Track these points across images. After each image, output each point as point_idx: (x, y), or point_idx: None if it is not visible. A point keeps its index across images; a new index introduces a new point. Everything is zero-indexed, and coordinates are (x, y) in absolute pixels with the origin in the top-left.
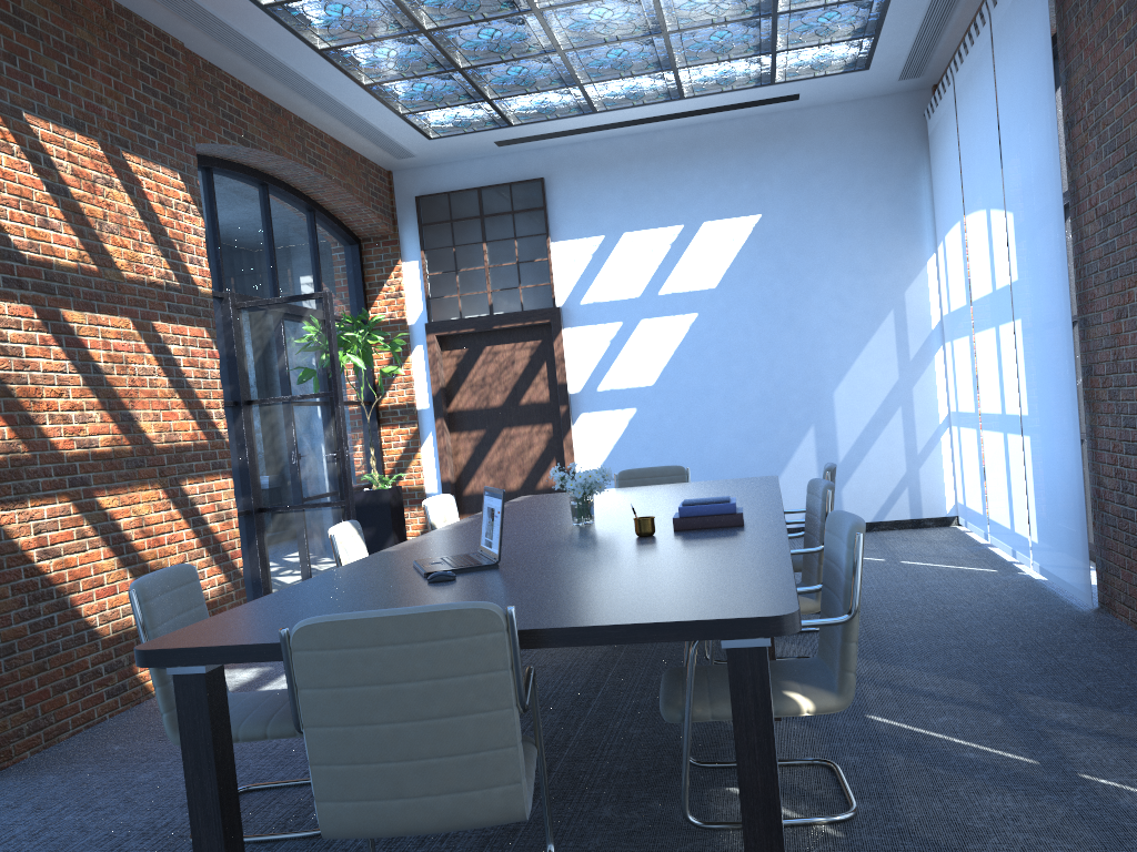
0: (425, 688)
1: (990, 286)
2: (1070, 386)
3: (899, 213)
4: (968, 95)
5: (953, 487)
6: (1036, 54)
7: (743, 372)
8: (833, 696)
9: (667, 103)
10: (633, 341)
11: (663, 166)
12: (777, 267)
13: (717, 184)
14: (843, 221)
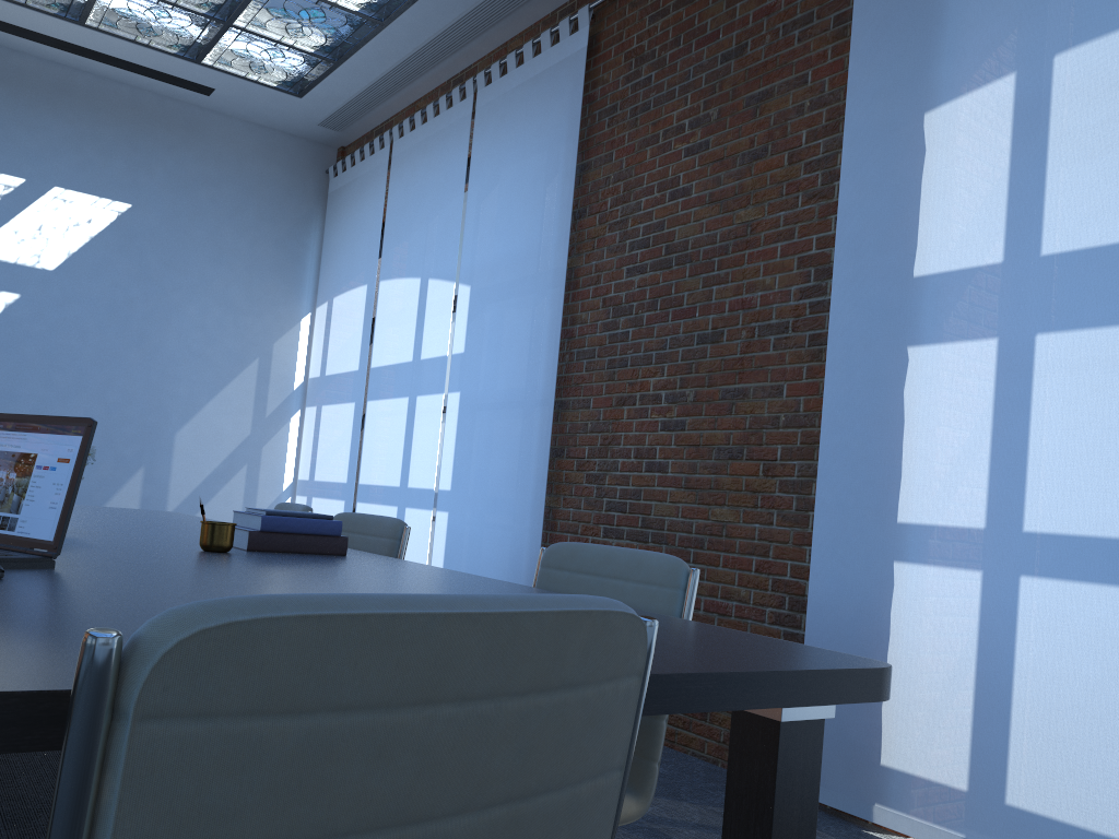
0: (491, 829)
1: (412, 355)
2: (538, 465)
3: (285, 260)
4: (417, 163)
5: None
6: (551, 140)
7: (68, 384)
8: (629, 797)
9: (58, 20)
10: None
11: (14, 97)
12: (139, 272)
13: (84, 149)
14: (225, 247)
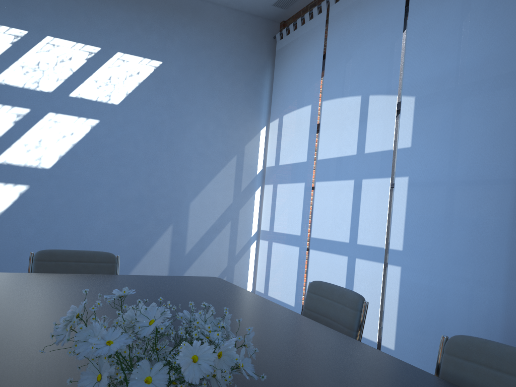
0: None
1: (355, 150)
2: (512, 240)
3: (250, 94)
4: (353, 16)
5: (252, 279)
6: None
7: (128, 174)
8: None
9: None
10: (38, 128)
11: None
12: (167, 104)
13: (134, 28)
14: (216, 86)
